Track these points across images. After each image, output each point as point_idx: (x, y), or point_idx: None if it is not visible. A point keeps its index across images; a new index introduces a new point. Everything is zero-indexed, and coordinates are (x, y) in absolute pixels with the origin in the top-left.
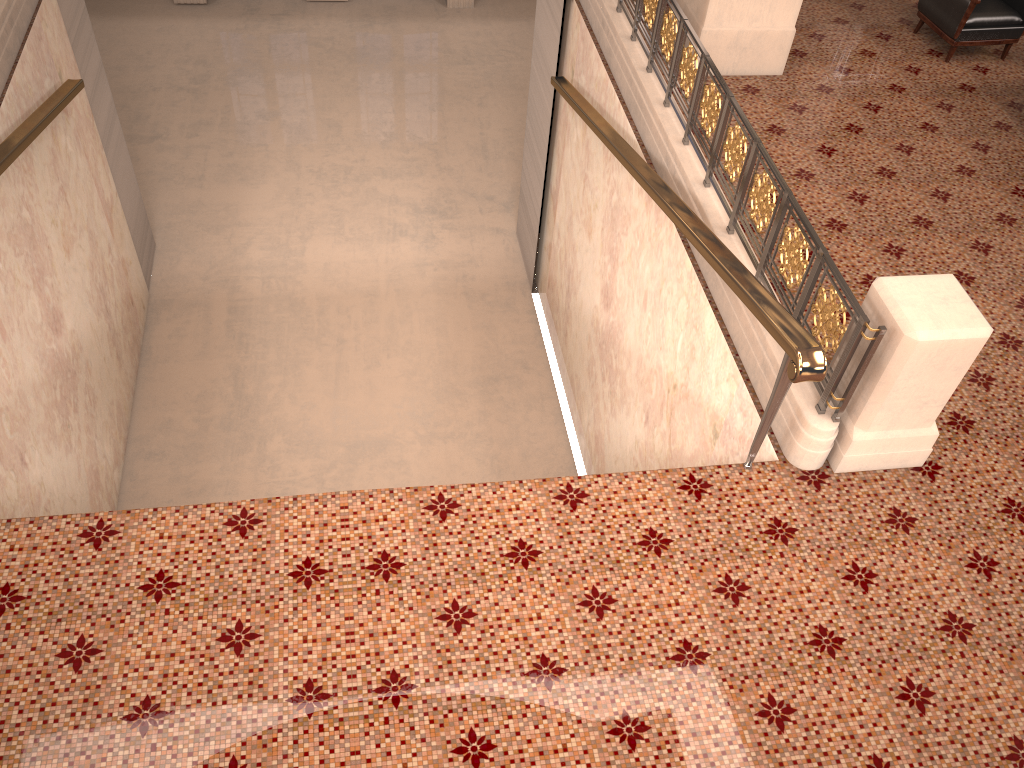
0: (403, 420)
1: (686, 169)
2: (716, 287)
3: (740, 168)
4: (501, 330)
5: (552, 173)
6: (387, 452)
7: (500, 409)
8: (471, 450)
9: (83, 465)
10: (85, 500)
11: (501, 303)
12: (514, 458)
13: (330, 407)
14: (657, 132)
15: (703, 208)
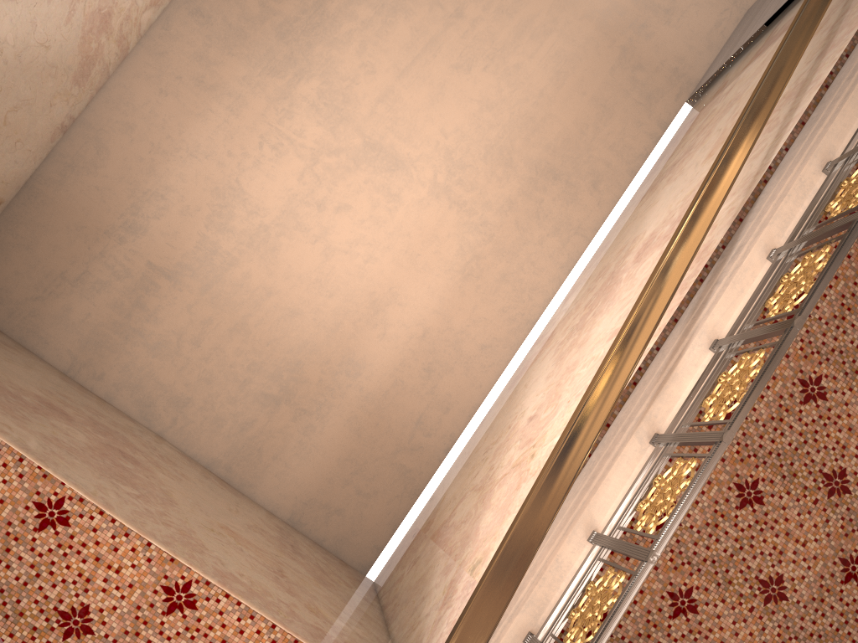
0: (435, 153)
1: (721, 302)
2: (585, 475)
3: (712, 414)
4: (614, 123)
5: (792, 10)
6: (393, 176)
7: (528, 212)
8: (464, 234)
9: (82, 9)
10: (70, 45)
11: (645, 90)
12: (492, 273)
13: (385, 85)
14: (774, 199)
15: (668, 380)
